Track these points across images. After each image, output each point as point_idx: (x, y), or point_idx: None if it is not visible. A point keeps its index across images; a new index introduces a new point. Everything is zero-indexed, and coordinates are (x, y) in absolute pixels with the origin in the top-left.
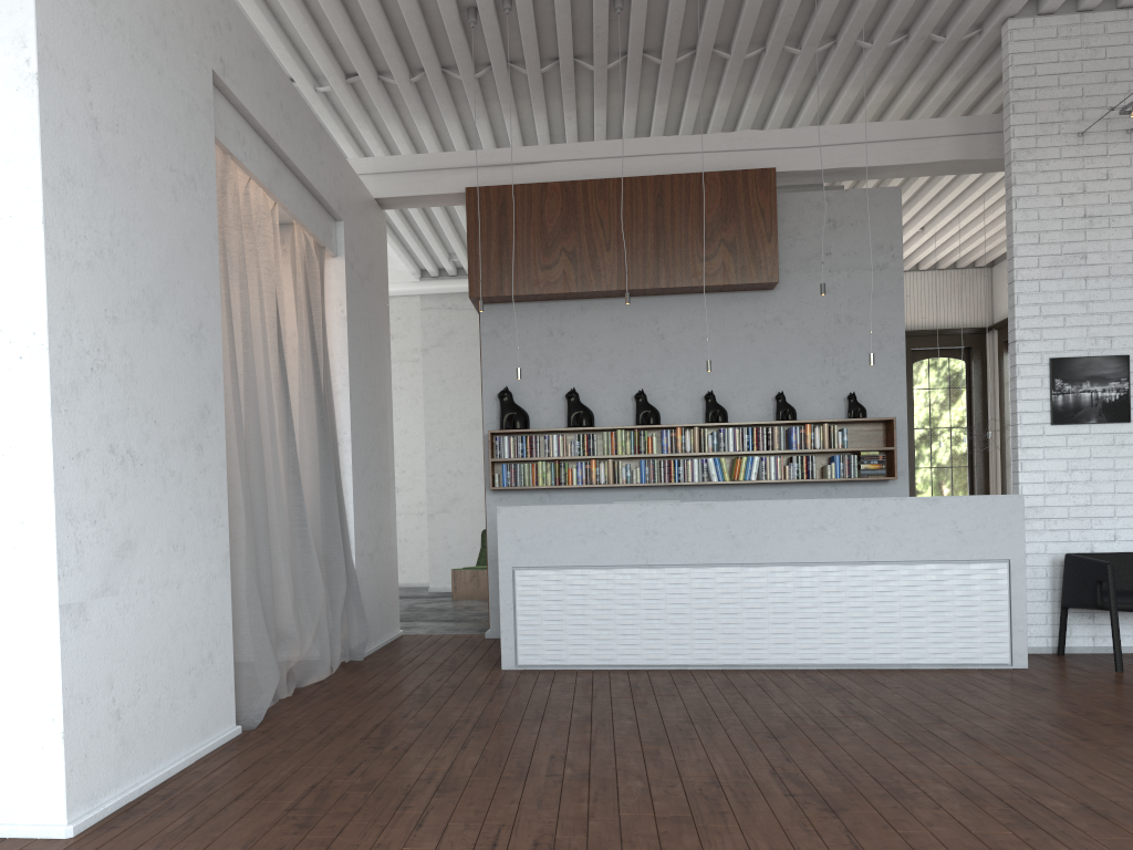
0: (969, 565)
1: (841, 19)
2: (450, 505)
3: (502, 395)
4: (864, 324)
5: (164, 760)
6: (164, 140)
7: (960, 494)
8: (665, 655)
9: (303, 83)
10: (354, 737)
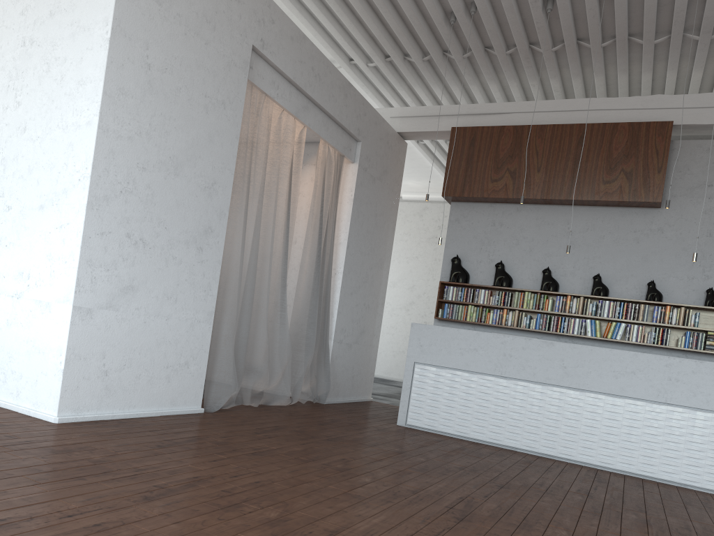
0: None
1: None
2: None
3: (453, 260)
4: None
5: (137, 408)
6: (203, 79)
7: None
8: (502, 438)
9: (358, 61)
10: (254, 427)
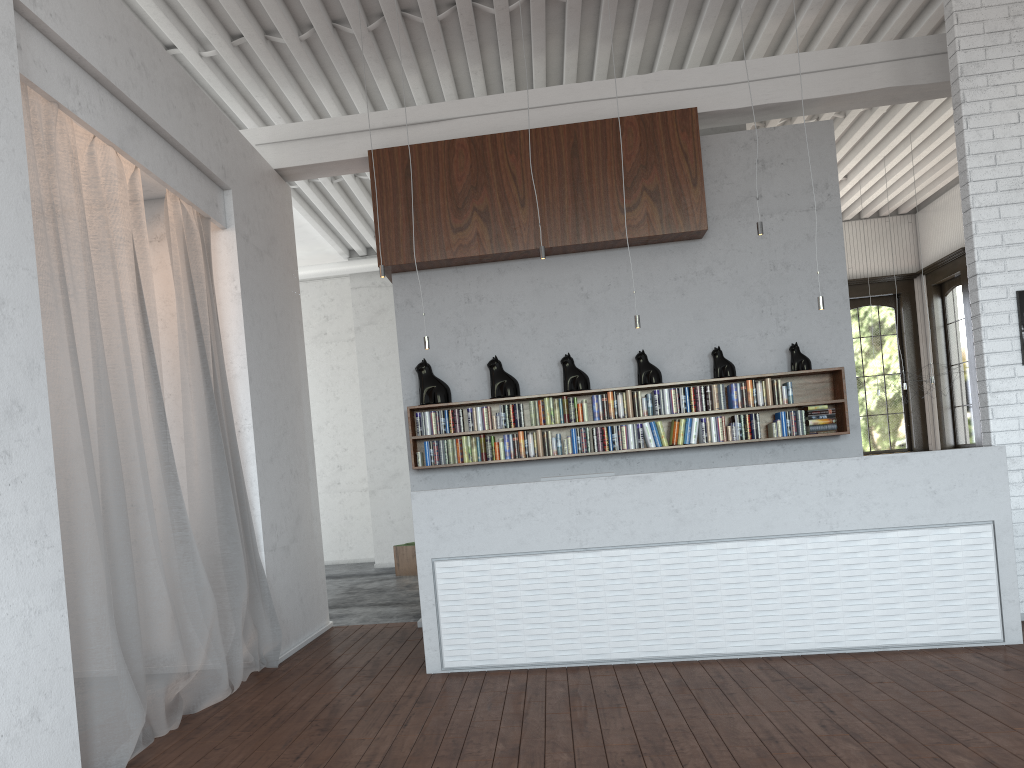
0: (948, 529)
1: None
2: (391, 480)
3: (420, 368)
4: (802, 270)
5: None
6: None
7: (898, 440)
8: (608, 649)
9: (185, 47)
10: None
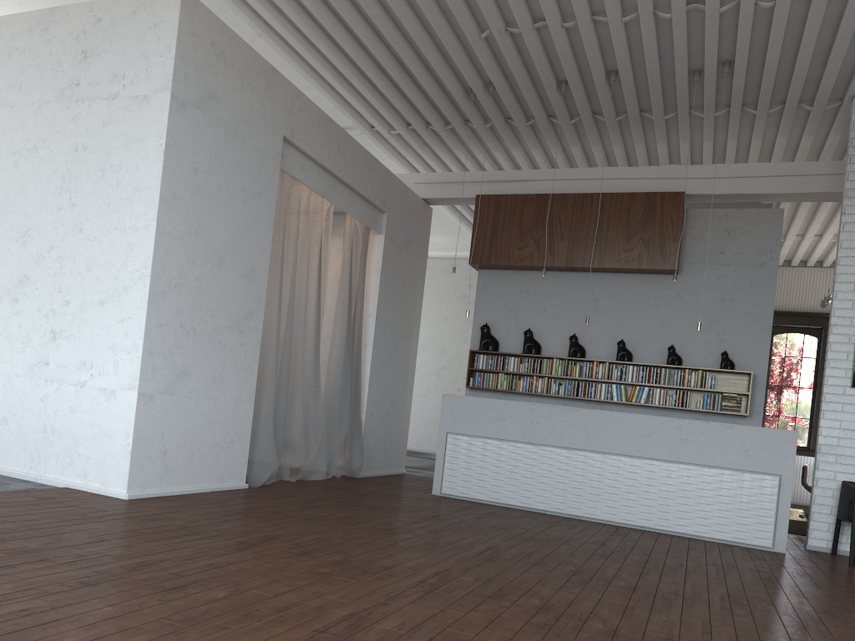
0: (750, 474)
1: (729, 95)
2: None
3: (482, 328)
4: (743, 304)
5: (191, 484)
6: (241, 175)
7: None
8: (532, 502)
9: (381, 129)
10: (299, 499)
